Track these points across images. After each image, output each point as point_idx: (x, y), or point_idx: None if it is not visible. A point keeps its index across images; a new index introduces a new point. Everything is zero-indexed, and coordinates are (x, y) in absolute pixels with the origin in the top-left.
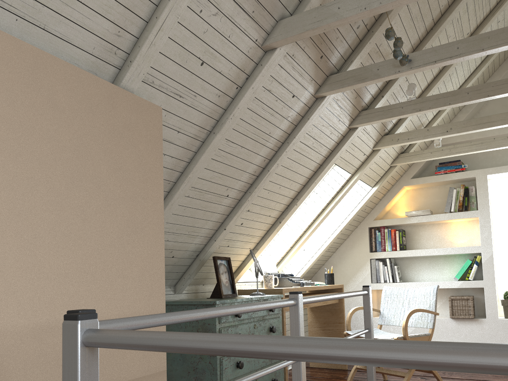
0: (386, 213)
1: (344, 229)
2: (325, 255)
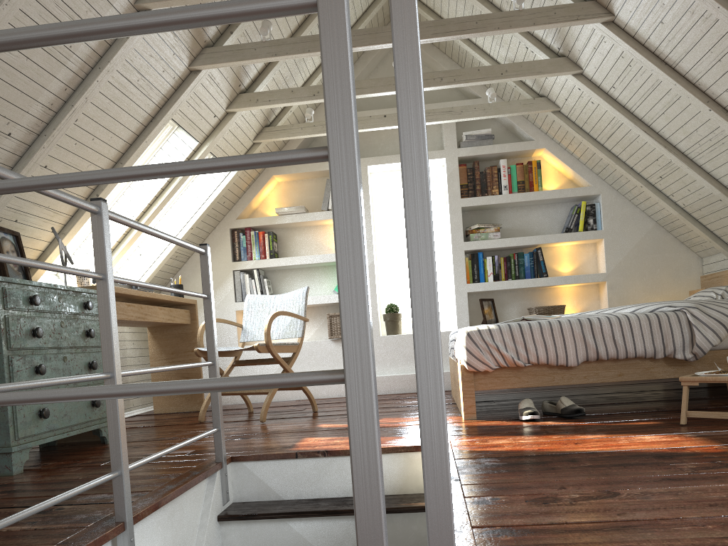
0: (253, 212)
1: (197, 229)
2: (172, 265)
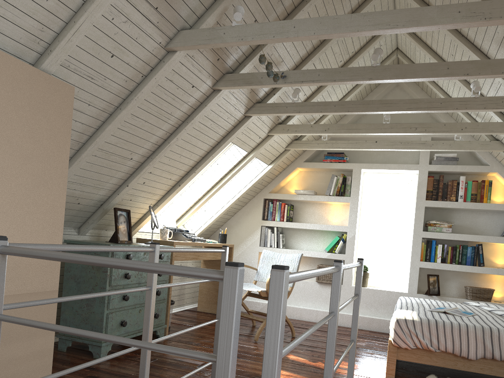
0: (281, 188)
1: (242, 198)
2: (223, 218)
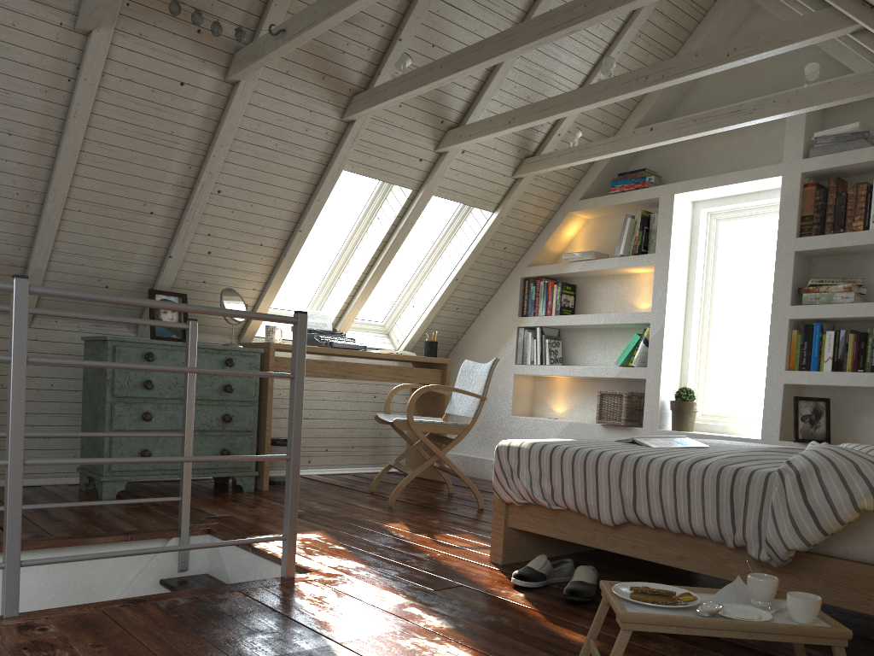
0: (558, 257)
1: (473, 279)
2: (455, 318)
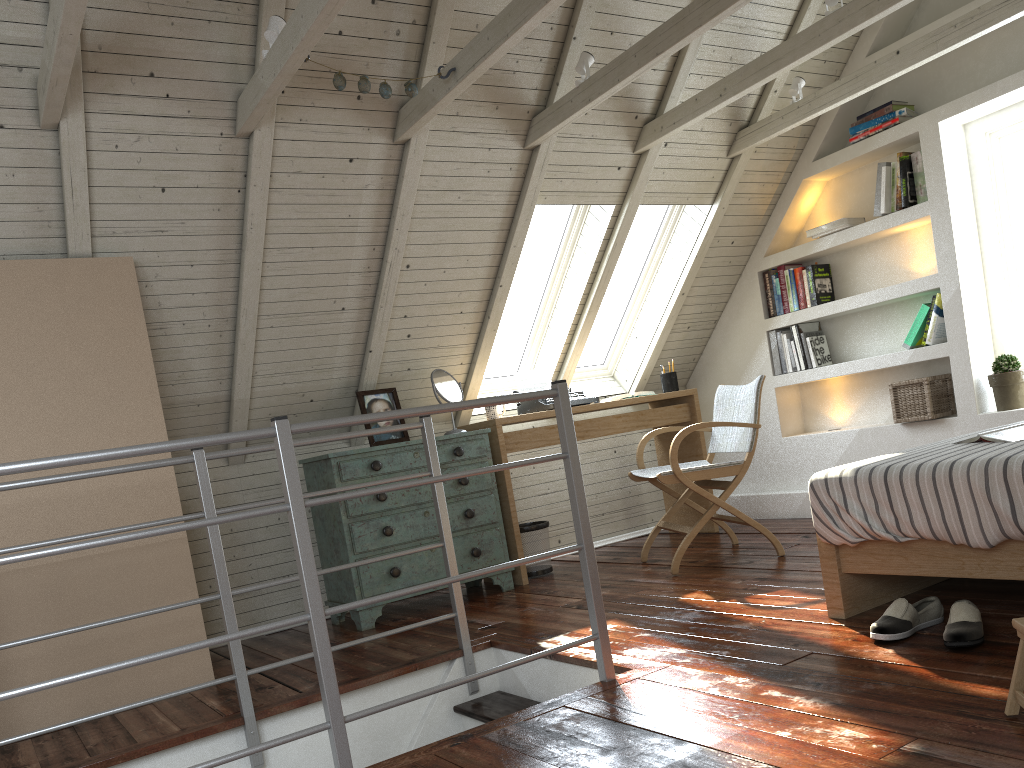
0: (798, 236)
1: (701, 288)
2: (688, 339)
